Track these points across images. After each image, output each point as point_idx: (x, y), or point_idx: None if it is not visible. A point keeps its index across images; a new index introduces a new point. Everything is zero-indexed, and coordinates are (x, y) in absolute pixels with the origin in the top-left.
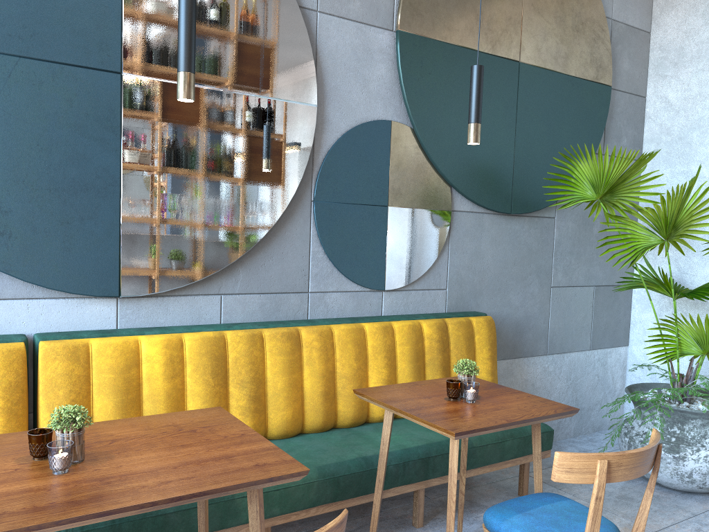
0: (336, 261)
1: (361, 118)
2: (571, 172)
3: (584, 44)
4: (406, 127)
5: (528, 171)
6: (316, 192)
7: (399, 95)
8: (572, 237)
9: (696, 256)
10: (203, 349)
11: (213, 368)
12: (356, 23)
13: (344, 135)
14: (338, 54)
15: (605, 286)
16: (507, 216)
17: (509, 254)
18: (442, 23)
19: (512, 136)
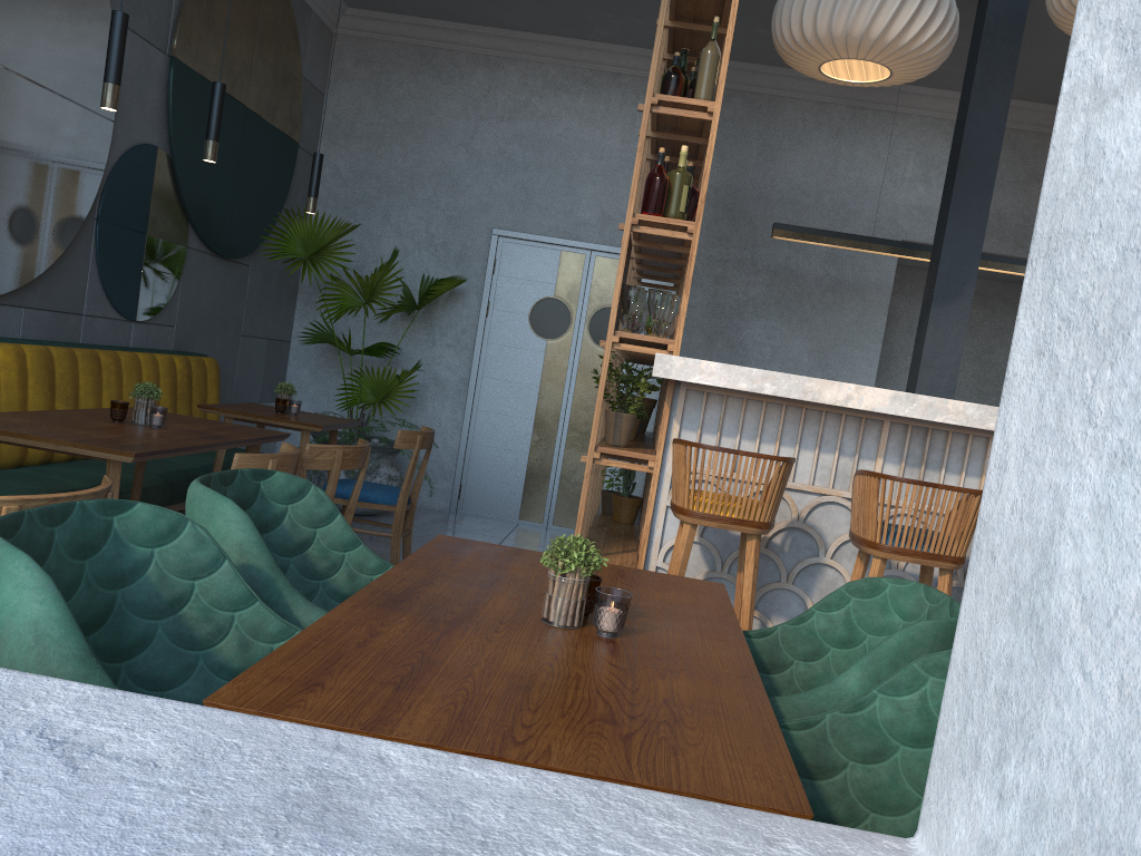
0: (107, 285)
1: (137, 139)
2: (287, 228)
3: (287, 99)
4: (167, 156)
5: (241, 217)
6: (101, 211)
7: (164, 121)
8: (259, 287)
9: (353, 320)
10: (42, 362)
11: (50, 382)
12: (144, 40)
13: (126, 155)
14: (129, 70)
15: (274, 340)
16: (221, 259)
17: (218, 298)
18: (203, 57)
19: (235, 179)
